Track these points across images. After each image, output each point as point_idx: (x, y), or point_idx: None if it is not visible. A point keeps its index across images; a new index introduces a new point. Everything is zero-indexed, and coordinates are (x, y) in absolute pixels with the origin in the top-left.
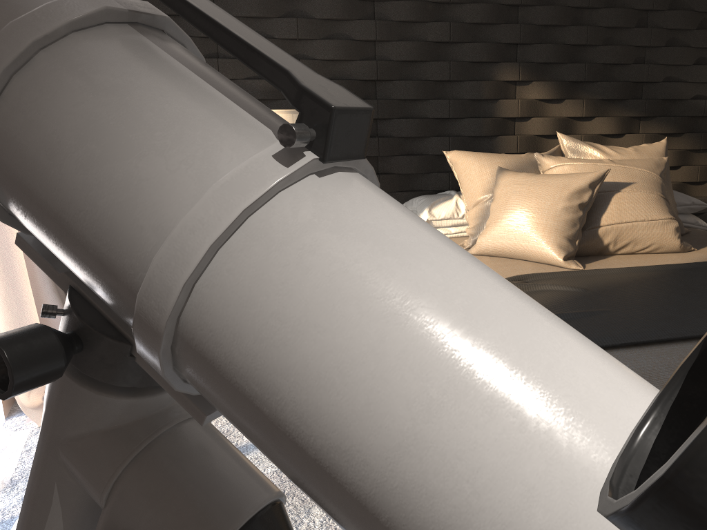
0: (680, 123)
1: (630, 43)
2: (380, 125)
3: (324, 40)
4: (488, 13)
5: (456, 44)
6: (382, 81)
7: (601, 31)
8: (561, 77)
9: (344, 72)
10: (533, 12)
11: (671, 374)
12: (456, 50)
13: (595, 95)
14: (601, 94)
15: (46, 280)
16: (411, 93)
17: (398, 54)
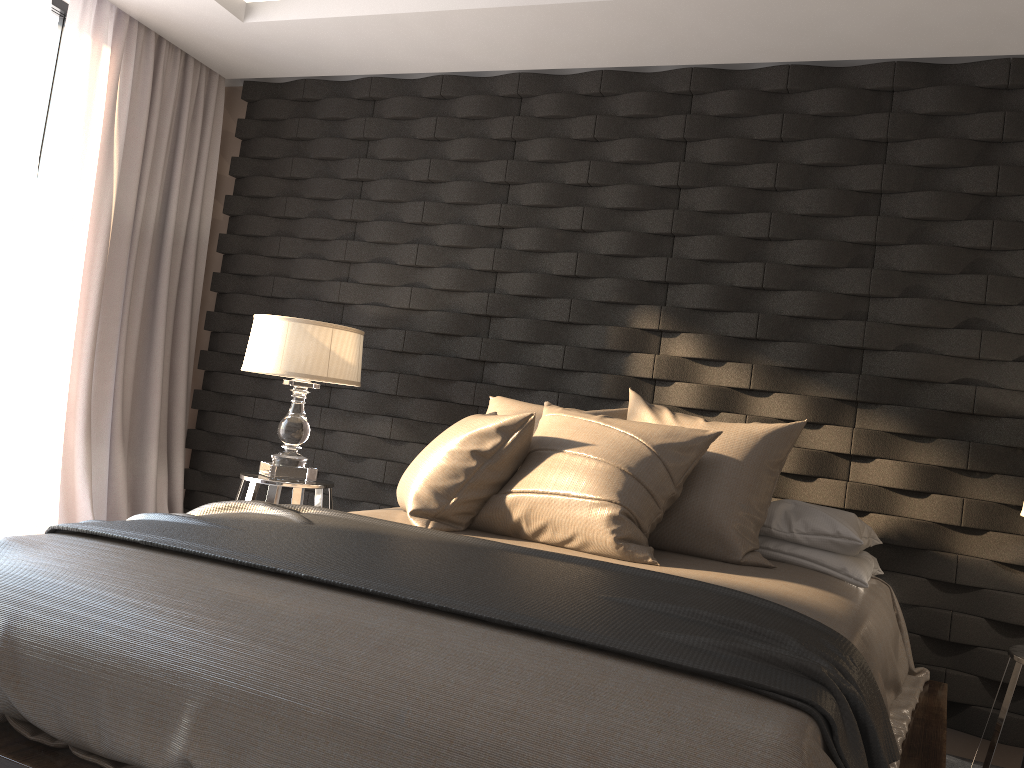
0: (924, 418)
1: (838, 290)
2: (487, 369)
3: (440, 268)
4: (625, 243)
5: (588, 279)
6: (497, 318)
7: (788, 270)
8: (725, 330)
9: (457, 304)
10: (690, 244)
11: (108, 571)
12: (586, 286)
13: (776, 360)
14: (783, 359)
15: (81, 454)
16: (520, 333)
17: (514, 287)
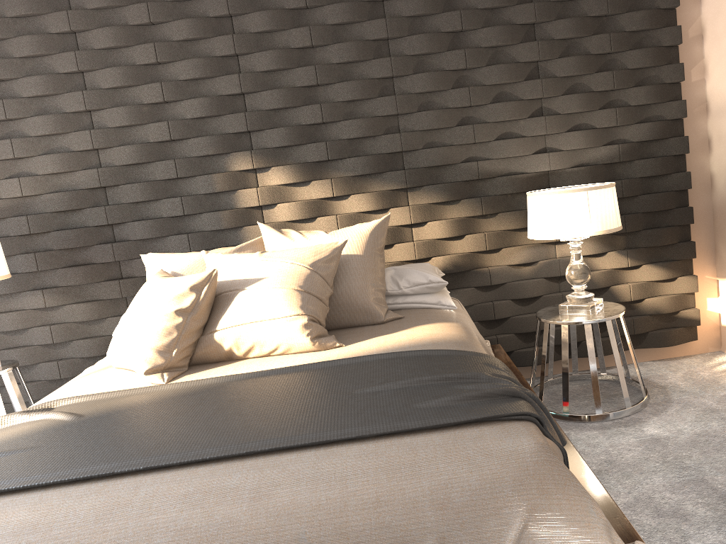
0: (451, 189)
1: (376, 114)
2: (116, 230)
3: (41, 156)
4: (206, 106)
5: (182, 141)
6: (111, 187)
7: (338, 106)
8: (304, 159)
9: (69, 183)
10: (259, 98)
11: None
12: (183, 146)
13: (346, 172)
14: (351, 170)
15: None
16: (138, 195)
17: (120, 159)
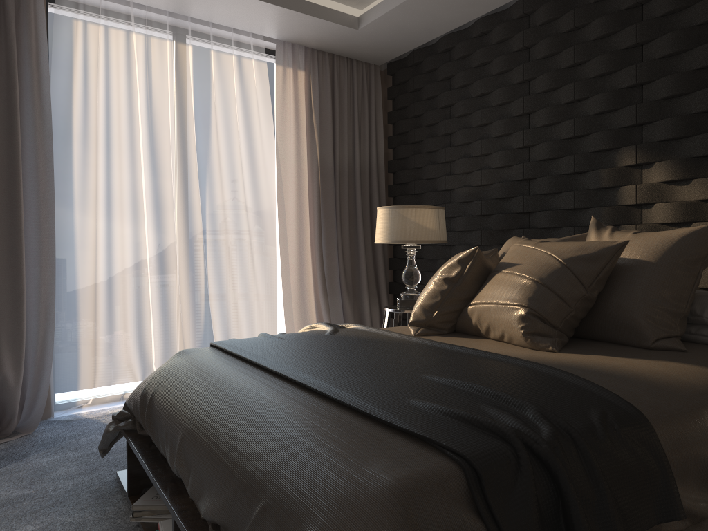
0: None
1: None
2: (531, 217)
3: (495, 152)
4: (604, 101)
5: (585, 137)
6: (532, 180)
7: None
8: (689, 153)
9: (508, 175)
10: (653, 88)
11: (194, 365)
12: (584, 142)
13: None
14: None
15: (322, 302)
16: (545, 188)
17: (539, 155)
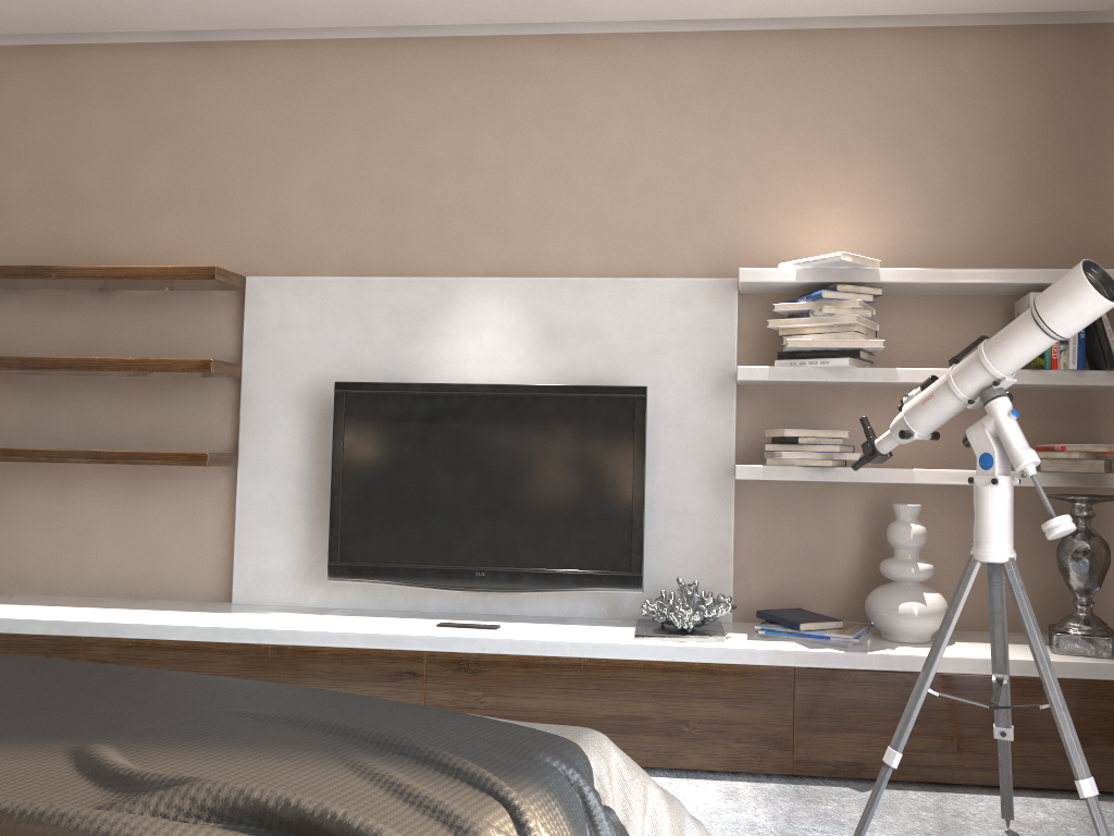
0: None
1: None
2: None
3: None
4: None
5: None
6: None
7: None
8: None
9: None
10: None
11: None
12: None
13: None
14: None
15: None
16: None
17: None
